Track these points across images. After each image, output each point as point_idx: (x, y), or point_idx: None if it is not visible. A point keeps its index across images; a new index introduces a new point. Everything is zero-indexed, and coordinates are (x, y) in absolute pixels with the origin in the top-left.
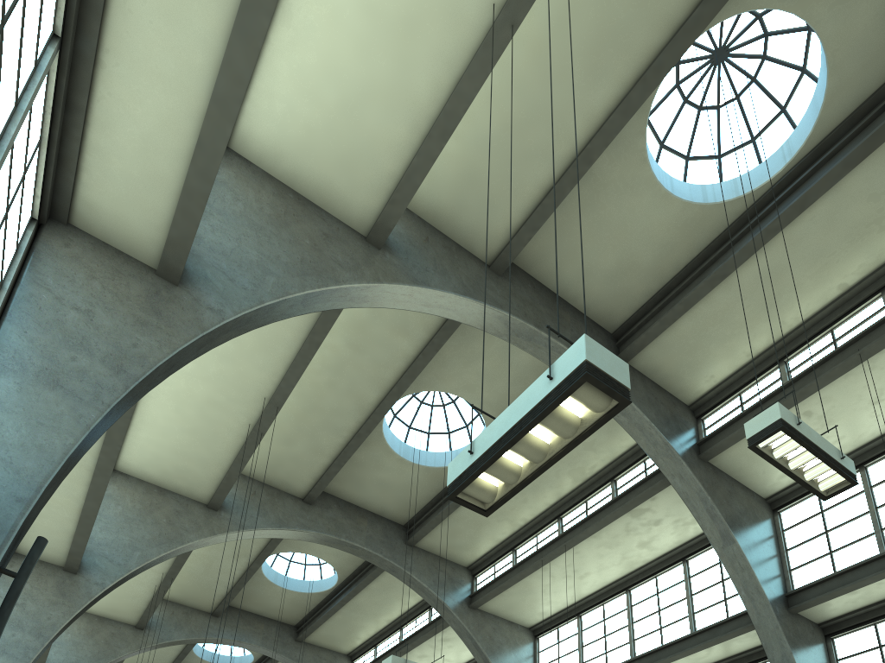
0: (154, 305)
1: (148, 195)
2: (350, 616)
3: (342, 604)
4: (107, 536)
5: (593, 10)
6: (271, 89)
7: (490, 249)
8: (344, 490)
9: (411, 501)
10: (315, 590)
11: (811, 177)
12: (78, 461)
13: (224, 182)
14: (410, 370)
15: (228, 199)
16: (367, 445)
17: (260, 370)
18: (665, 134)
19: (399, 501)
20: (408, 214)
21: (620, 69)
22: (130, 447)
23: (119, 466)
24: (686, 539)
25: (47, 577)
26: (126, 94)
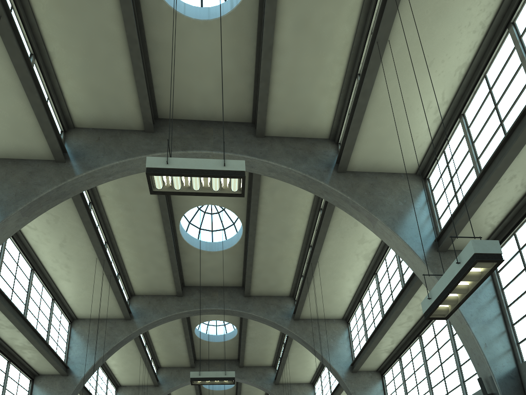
0: None
1: None
2: (255, 345)
3: (244, 341)
4: (79, 352)
5: None
6: None
7: (138, 122)
8: (197, 281)
9: (234, 271)
10: (231, 337)
11: None
12: None
13: None
14: (161, 206)
15: None
16: (187, 253)
17: (82, 247)
18: None
19: (228, 274)
20: (85, 131)
21: None
22: (73, 306)
23: (78, 316)
24: None
25: (56, 381)
26: None
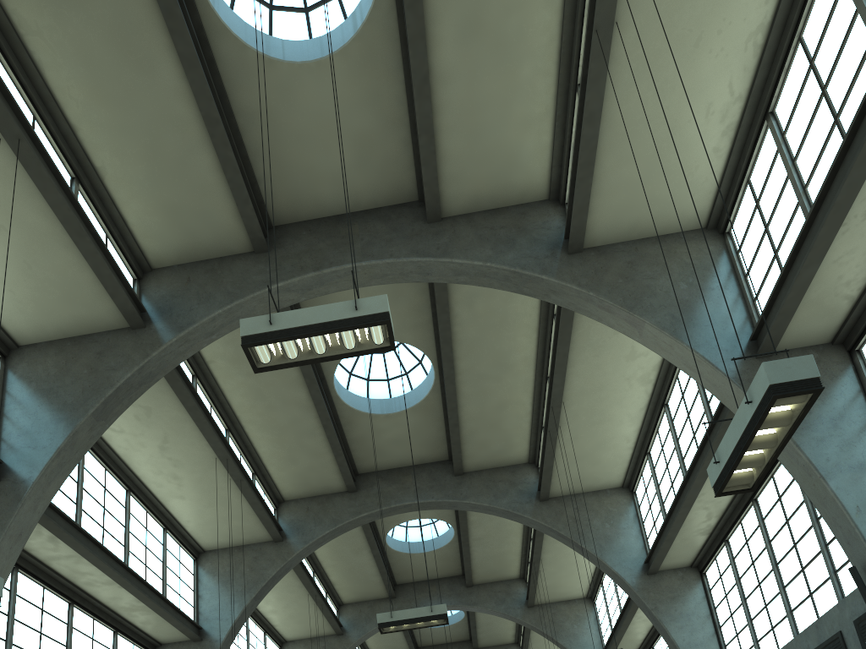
0: None
1: None
2: (485, 549)
3: (467, 544)
4: (214, 602)
5: (92, 33)
6: None
7: (242, 240)
8: (377, 463)
9: (432, 438)
10: (446, 541)
11: None
12: None
13: (20, 376)
14: None
15: (25, 387)
16: (353, 423)
17: (192, 445)
18: None
19: (423, 444)
20: (168, 271)
21: (154, 42)
22: (196, 533)
23: (205, 547)
24: None
25: None
26: None
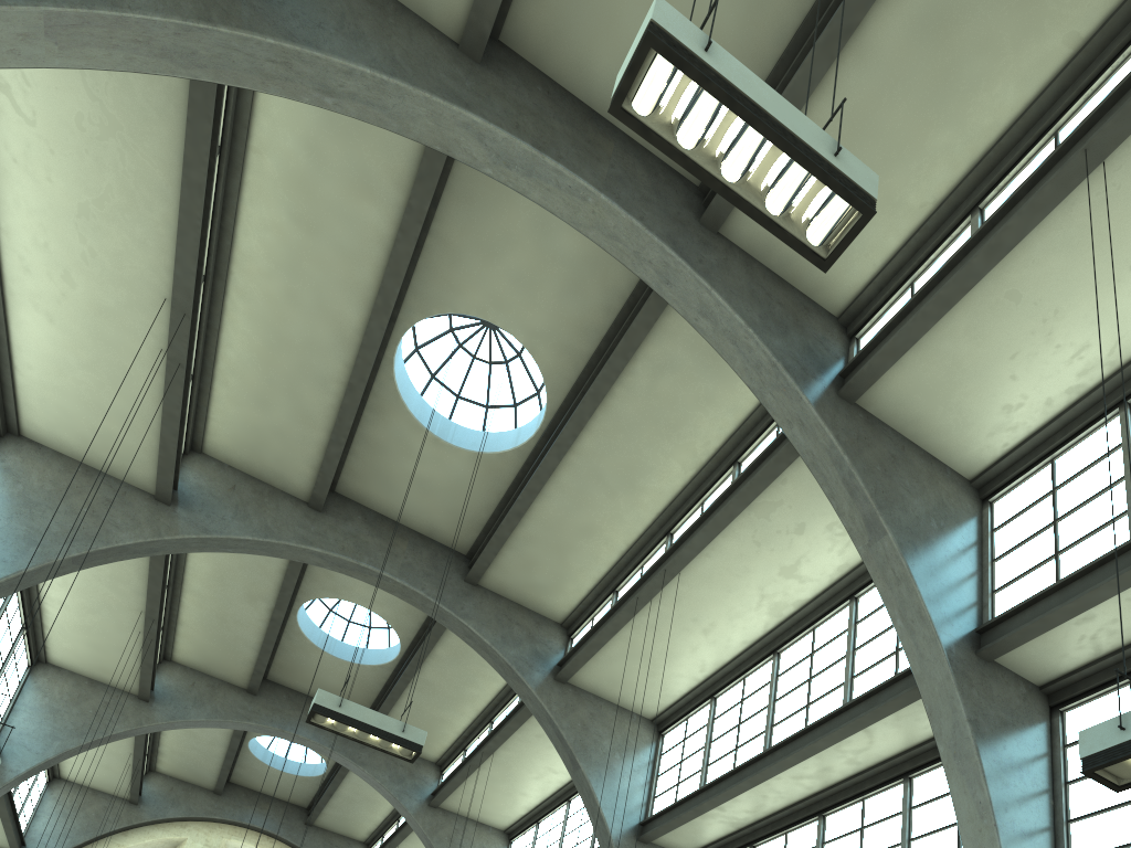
0: None
1: None
2: (423, 702)
3: (407, 681)
4: None
5: None
6: None
7: (454, 11)
8: (371, 495)
9: (467, 513)
10: (376, 661)
11: None
12: None
13: None
14: (392, 264)
15: None
16: (383, 416)
17: (143, 247)
18: None
19: (450, 513)
20: None
21: None
22: (27, 396)
23: (26, 430)
24: (854, 563)
25: None
26: None
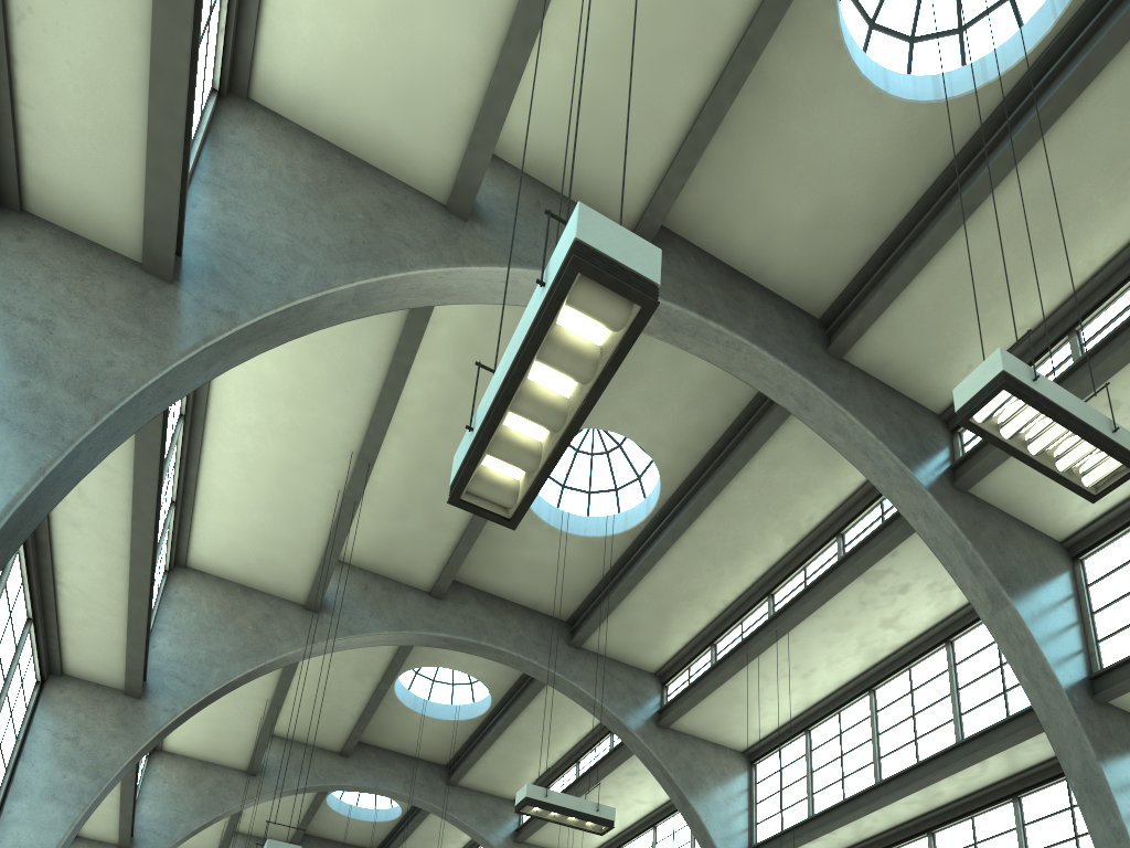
0: (138, 310)
1: (109, 155)
2: (511, 749)
3: (499, 733)
4: (179, 650)
5: None
6: (291, 3)
7: (629, 210)
8: (483, 578)
9: (572, 586)
10: (465, 716)
11: (1097, 33)
12: (41, 520)
13: (242, 145)
14: None
15: (247, 167)
16: None
17: (340, 414)
18: (877, 7)
19: (556, 587)
20: (510, 171)
21: None
22: (201, 535)
23: (192, 562)
24: (949, 612)
25: (105, 703)
26: (50, 6)
